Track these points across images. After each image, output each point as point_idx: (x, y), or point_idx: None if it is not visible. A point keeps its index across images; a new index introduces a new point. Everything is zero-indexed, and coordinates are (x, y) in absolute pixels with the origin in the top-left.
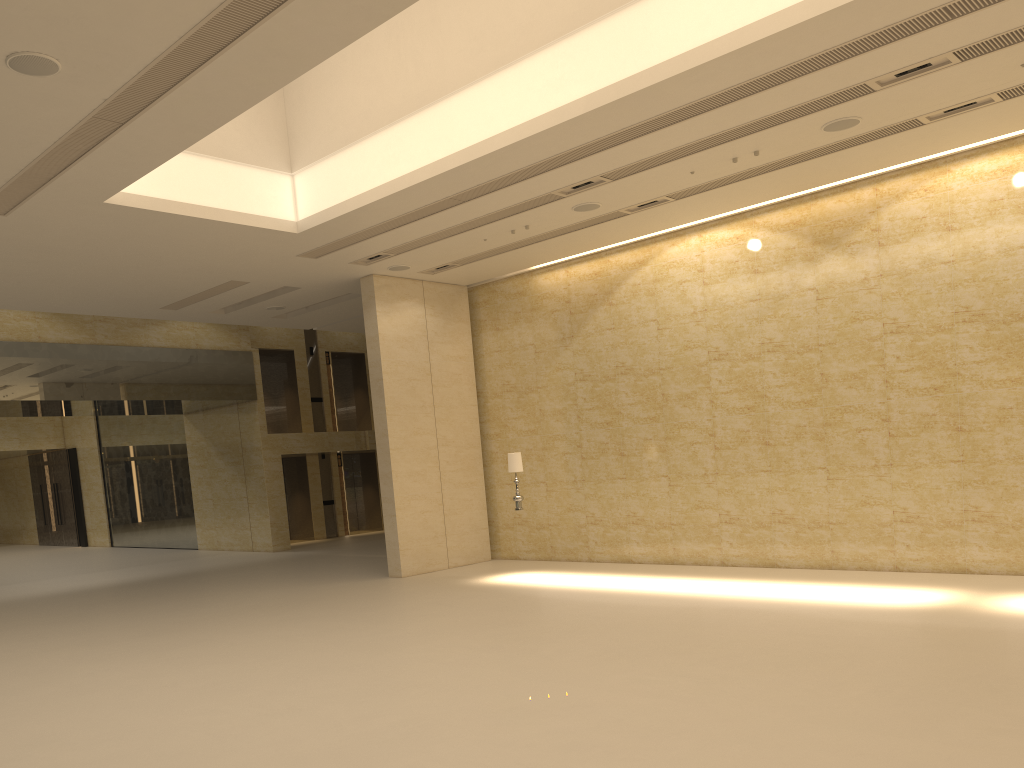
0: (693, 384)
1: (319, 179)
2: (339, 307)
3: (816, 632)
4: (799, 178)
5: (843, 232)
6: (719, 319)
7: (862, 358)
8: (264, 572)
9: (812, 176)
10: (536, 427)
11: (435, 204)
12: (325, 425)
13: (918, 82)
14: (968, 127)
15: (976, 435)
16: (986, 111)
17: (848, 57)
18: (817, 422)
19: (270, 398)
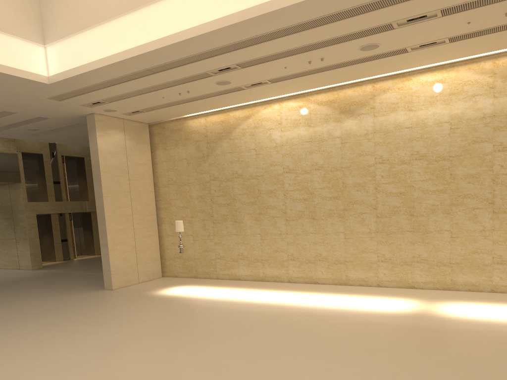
0: (275, 185)
1: (63, 51)
2: (72, 131)
3: (361, 331)
4: (337, 76)
5: (356, 108)
6: (289, 150)
7: (364, 175)
8: (27, 285)
9: (344, 76)
10: (187, 205)
11: (137, 73)
12: (62, 197)
13: (416, 26)
14: (426, 56)
15: (420, 218)
16: (439, 48)
17: (389, 5)
18: (340, 208)
19: (28, 181)
